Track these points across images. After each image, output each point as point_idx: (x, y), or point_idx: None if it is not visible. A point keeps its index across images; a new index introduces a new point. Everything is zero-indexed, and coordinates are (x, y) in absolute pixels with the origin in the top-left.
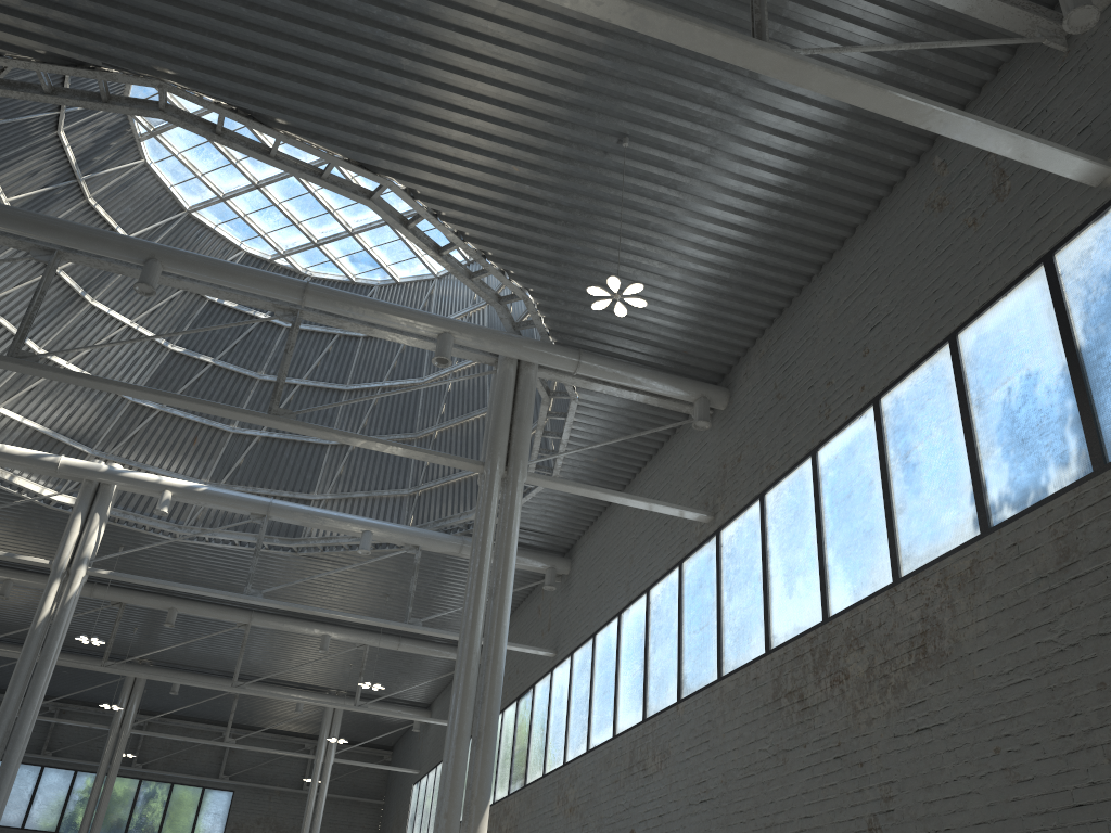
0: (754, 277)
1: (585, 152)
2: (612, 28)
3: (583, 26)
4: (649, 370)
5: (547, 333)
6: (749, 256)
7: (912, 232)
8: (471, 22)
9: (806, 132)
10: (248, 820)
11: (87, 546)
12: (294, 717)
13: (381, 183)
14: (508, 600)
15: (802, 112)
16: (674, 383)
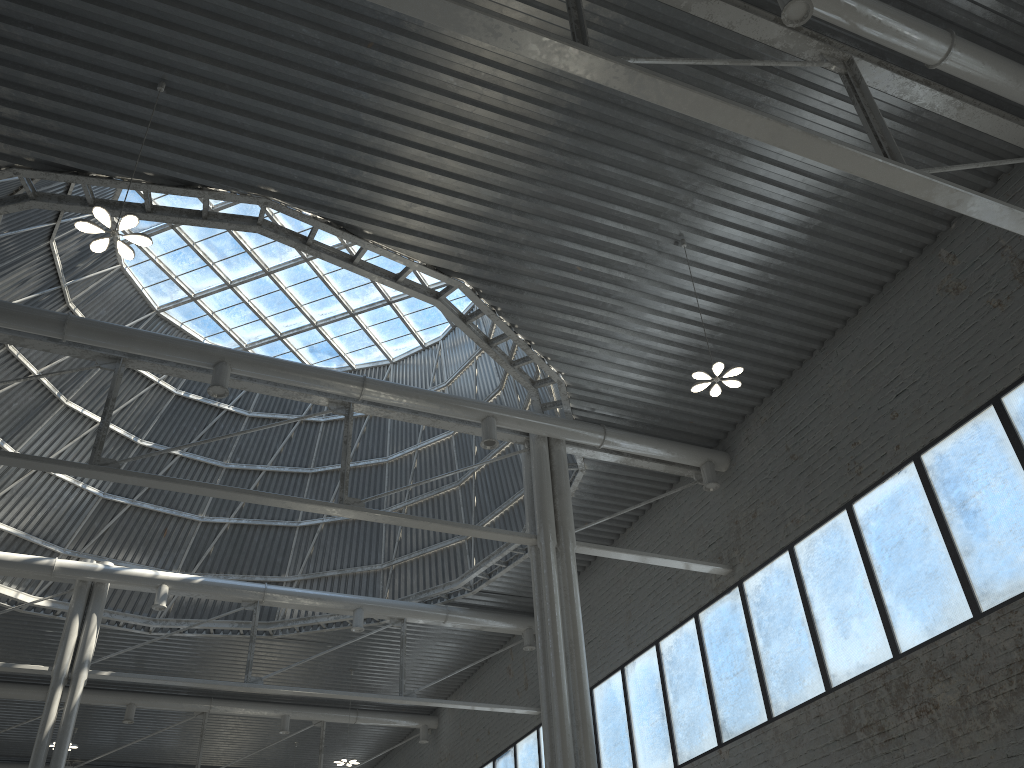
0: (765, 354)
1: (644, 252)
2: (691, 149)
3: (668, 147)
4: (662, 440)
5: (571, 412)
6: (763, 336)
7: (928, 312)
8: (571, 144)
9: (834, 232)
10: None
11: (87, 648)
12: None
13: (453, 285)
14: (585, 664)
15: (834, 215)
16: (684, 450)
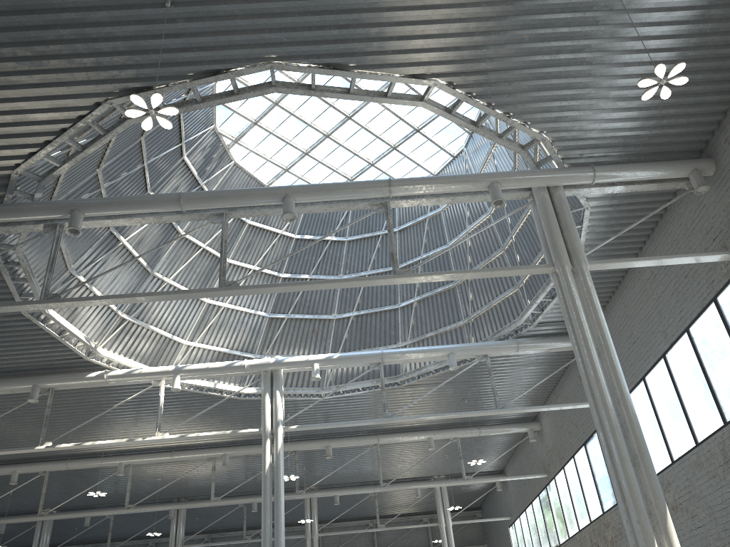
0: (722, 58)
1: (578, 2)
2: None
3: None
4: (647, 163)
5: (562, 162)
6: (716, 42)
7: None
8: None
9: None
10: None
11: (278, 413)
12: (412, 502)
13: (429, 85)
14: (614, 353)
15: None
16: (669, 166)
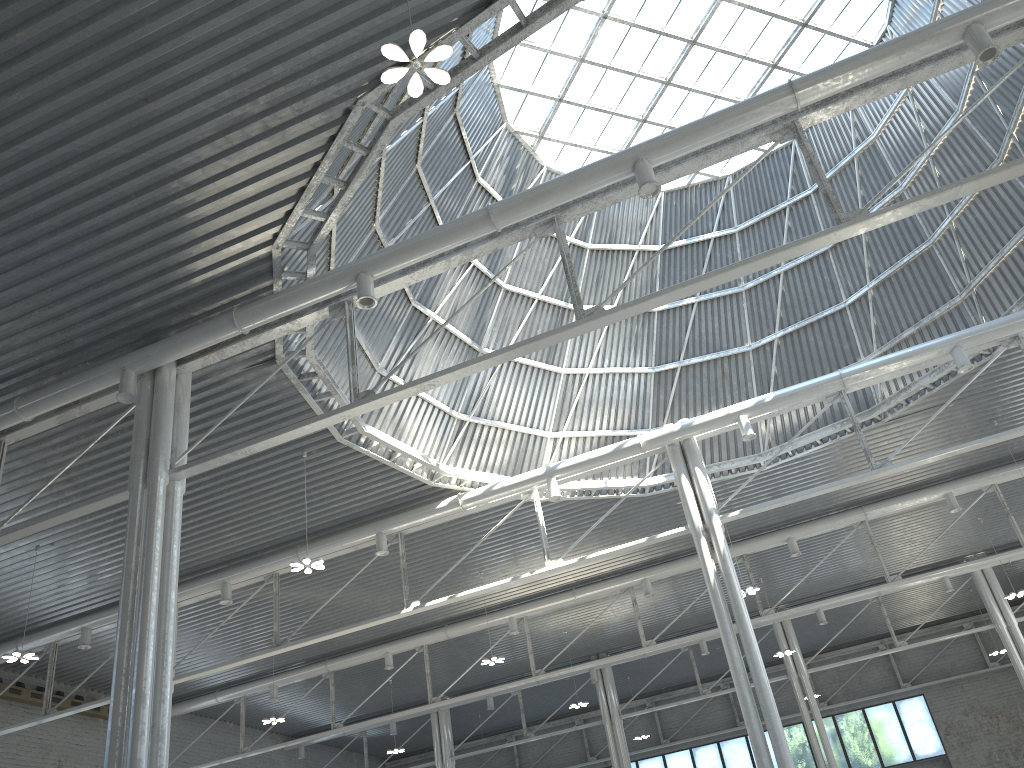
0: None
1: None
2: None
3: None
4: None
5: None
6: None
7: None
8: None
9: None
10: (955, 715)
11: (706, 498)
12: (939, 602)
13: None
14: None
15: None
16: None
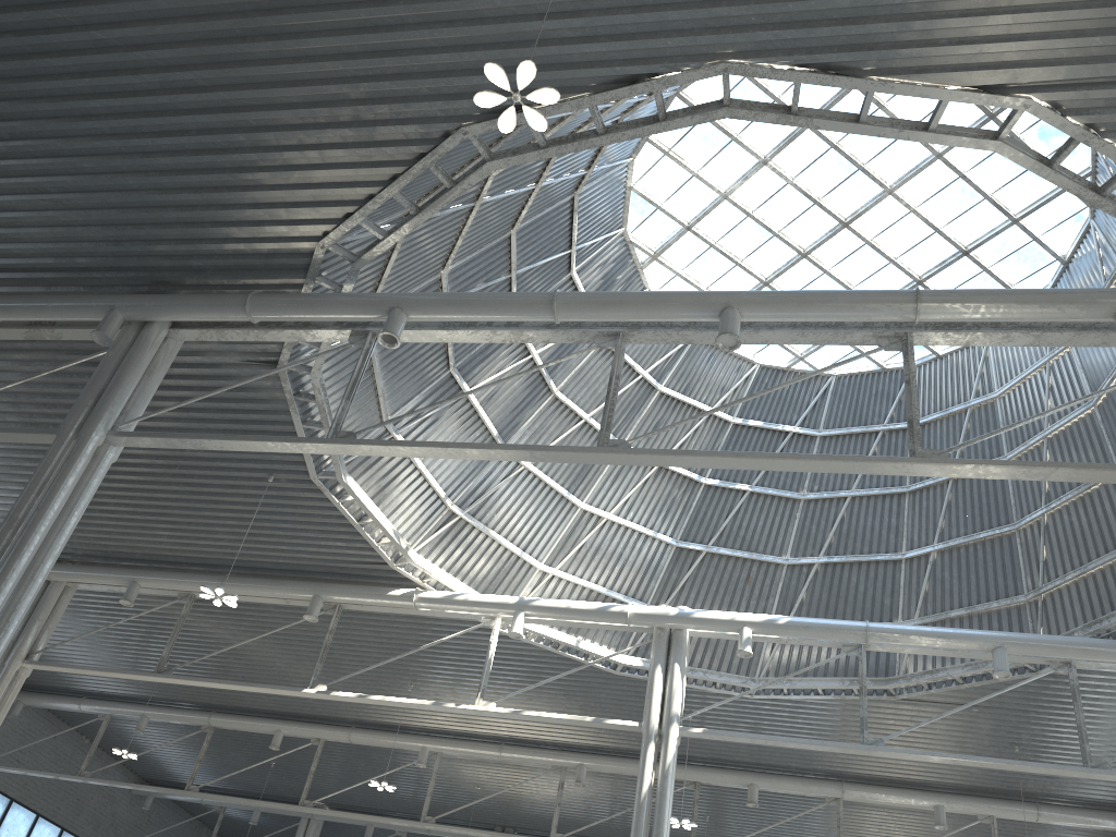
0: None
1: None
2: None
3: None
4: None
5: None
6: None
7: None
8: None
9: None
10: None
11: (674, 701)
12: None
13: (1014, 107)
14: None
15: None
16: None
